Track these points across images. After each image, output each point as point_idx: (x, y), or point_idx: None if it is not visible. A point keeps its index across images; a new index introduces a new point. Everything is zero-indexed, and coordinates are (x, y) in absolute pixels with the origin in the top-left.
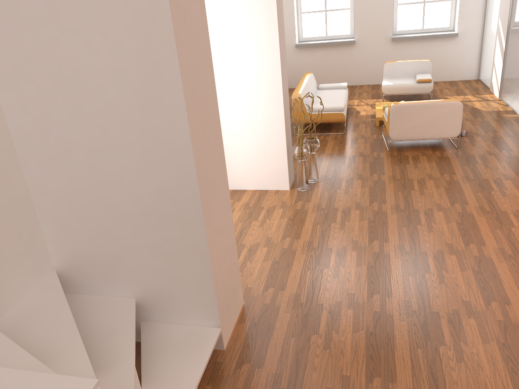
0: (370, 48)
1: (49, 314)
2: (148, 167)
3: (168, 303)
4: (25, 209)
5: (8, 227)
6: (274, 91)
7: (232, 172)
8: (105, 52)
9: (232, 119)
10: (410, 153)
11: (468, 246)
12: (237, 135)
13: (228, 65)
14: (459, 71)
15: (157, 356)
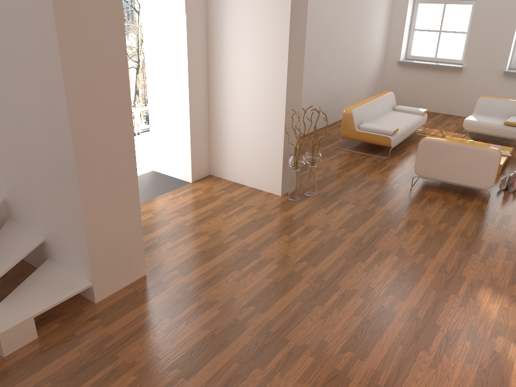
0: (478, 78)
1: None
2: (47, 131)
3: (62, 248)
4: None
5: None
6: (279, 98)
7: (237, 166)
8: (21, 32)
9: (242, 117)
10: (432, 193)
11: (385, 295)
12: (245, 132)
13: (245, 66)
14: None
15: (32, 286)
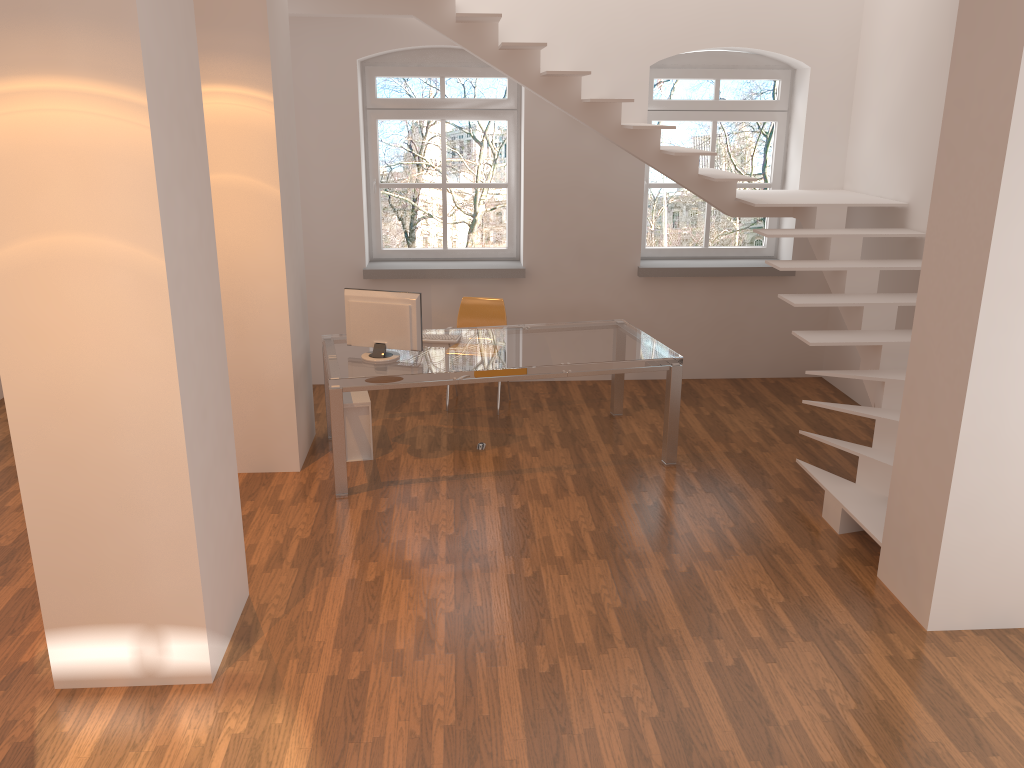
0: None
1: None
2: None
3: None
4: None
5: None
6: None
7: None
8: None
9: None
10: None
11: None
12: None
13: None
14: None
15: None
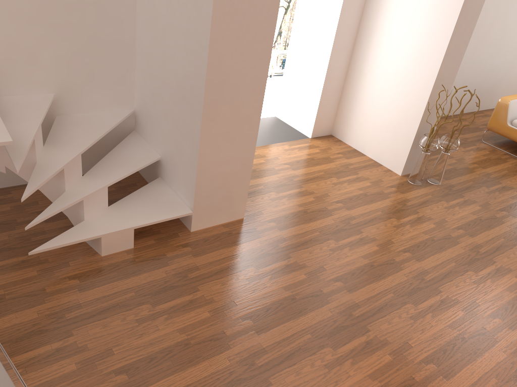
0: None
1: (95, 127)
2: (186, 53)
3: (173, 171)
4: (126, 54)
5: (106, 58)
6: (430, 70)
7: (362, 132)
8: None
9: (383, 82)
10: None
11: (491, 317)
12: (380, 99)
13: (402, 26)
14: None
15: (139, 199)
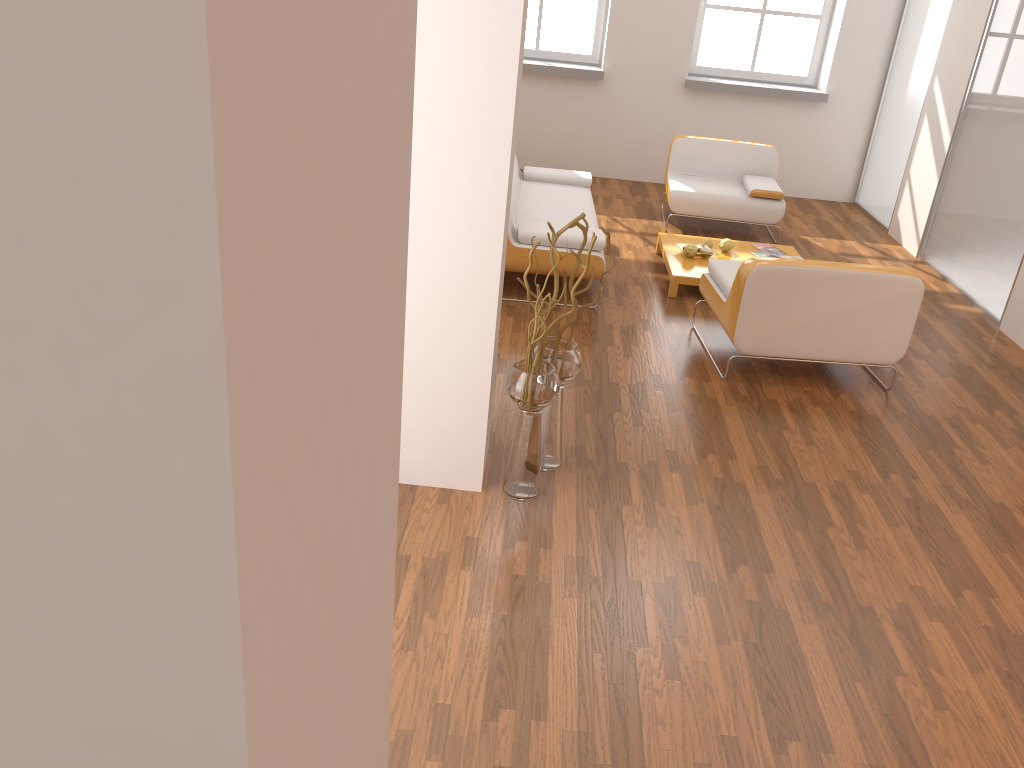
0: (636, 96)
1: None
2: None
3: None
4: None
5: None
6: (480, 199)
7: None
8: None
9: None
10: (780, 392)
11: None
12: None
13: None
14: (817, 179)
15: None
